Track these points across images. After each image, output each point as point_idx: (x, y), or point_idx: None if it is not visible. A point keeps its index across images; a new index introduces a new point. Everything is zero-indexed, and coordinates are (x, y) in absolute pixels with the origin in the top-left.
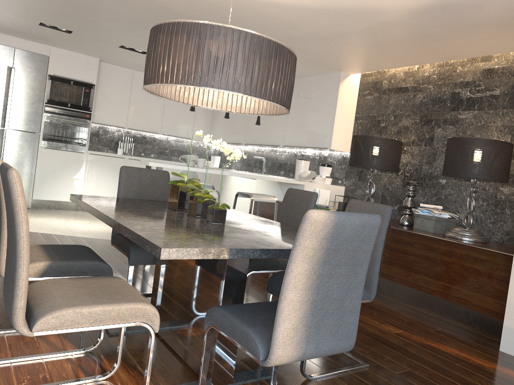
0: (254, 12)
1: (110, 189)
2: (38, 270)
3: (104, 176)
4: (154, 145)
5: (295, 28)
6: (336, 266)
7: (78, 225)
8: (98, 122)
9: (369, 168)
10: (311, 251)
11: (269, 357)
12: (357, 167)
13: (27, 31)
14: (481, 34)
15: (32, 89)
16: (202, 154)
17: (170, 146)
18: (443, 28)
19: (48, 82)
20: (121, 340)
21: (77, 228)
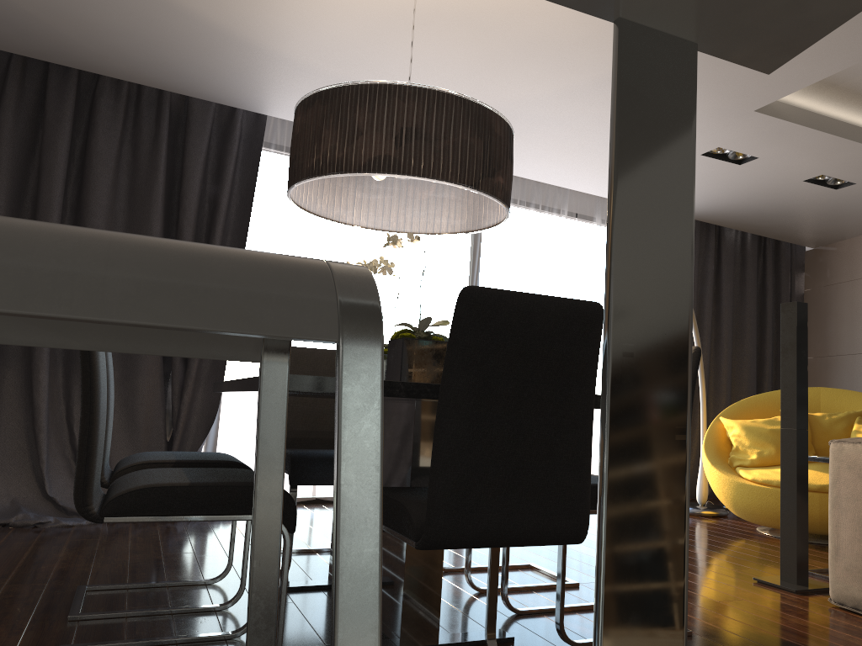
0: None
1: None
2: None
3: None
4: None
5: None
6: None
7: None
8: None
9: None
10: None
11: None
12: None
13: None
14: None
15: None
16: None
17: None
18: None
19: None
20: None
21: None
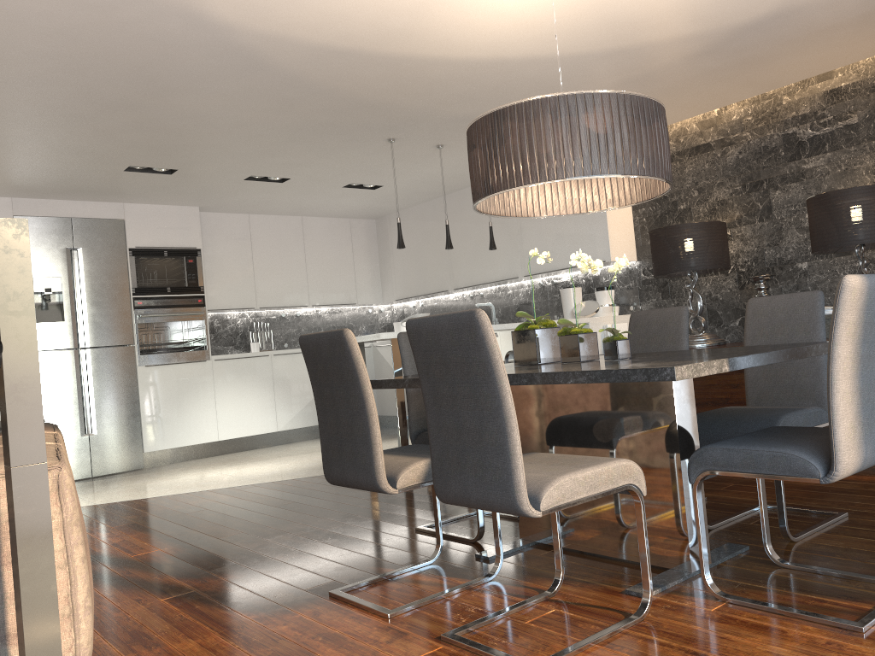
0: (497, 78)
1: (257, 410)
2: (421, 473)
3: (243, 391)
4: (301, 327)
5: (552, 89)
6: (872, 344)
7: (246, 470)
8: (214, 307)
9: (680, 275)
10: (853, 328)
11: (835, 468)
12: (662, 277)
13: (97, 185)
14: (827, 42)
15: (109, 277)
16: (374, 325)
17: (324, 322)
18: (775, 45)
19: (131, 261)
20: (559, 538)
21: (251, 474)
